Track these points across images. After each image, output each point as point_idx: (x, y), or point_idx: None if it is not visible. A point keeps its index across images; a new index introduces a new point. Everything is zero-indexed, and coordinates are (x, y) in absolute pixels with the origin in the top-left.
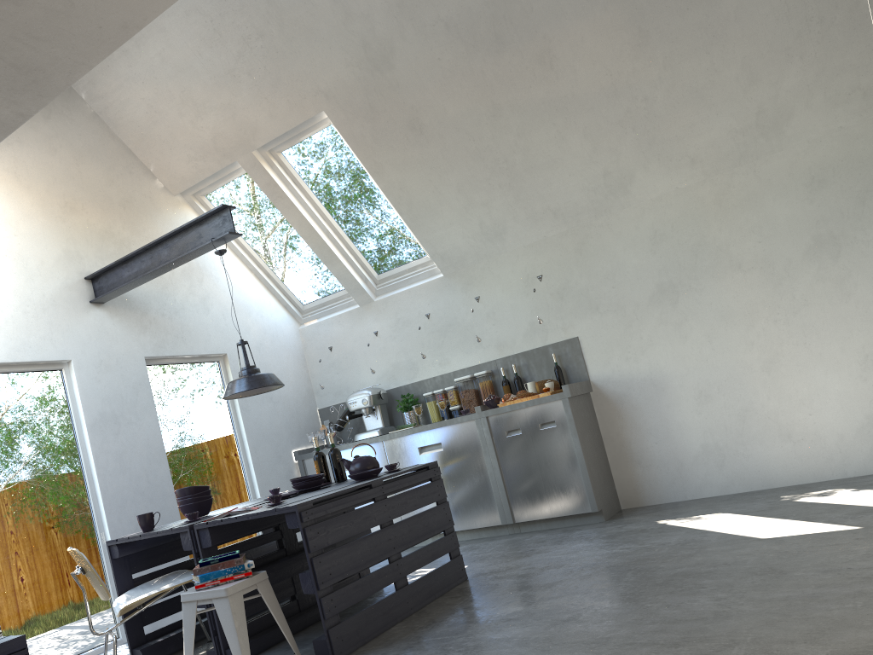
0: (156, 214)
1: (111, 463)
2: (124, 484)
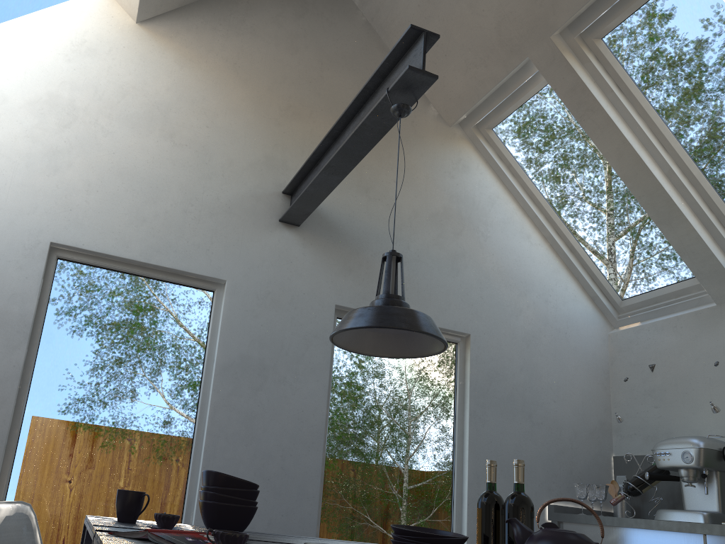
0: (414, 142)
1: (233, 424)
2: (243, 457)
